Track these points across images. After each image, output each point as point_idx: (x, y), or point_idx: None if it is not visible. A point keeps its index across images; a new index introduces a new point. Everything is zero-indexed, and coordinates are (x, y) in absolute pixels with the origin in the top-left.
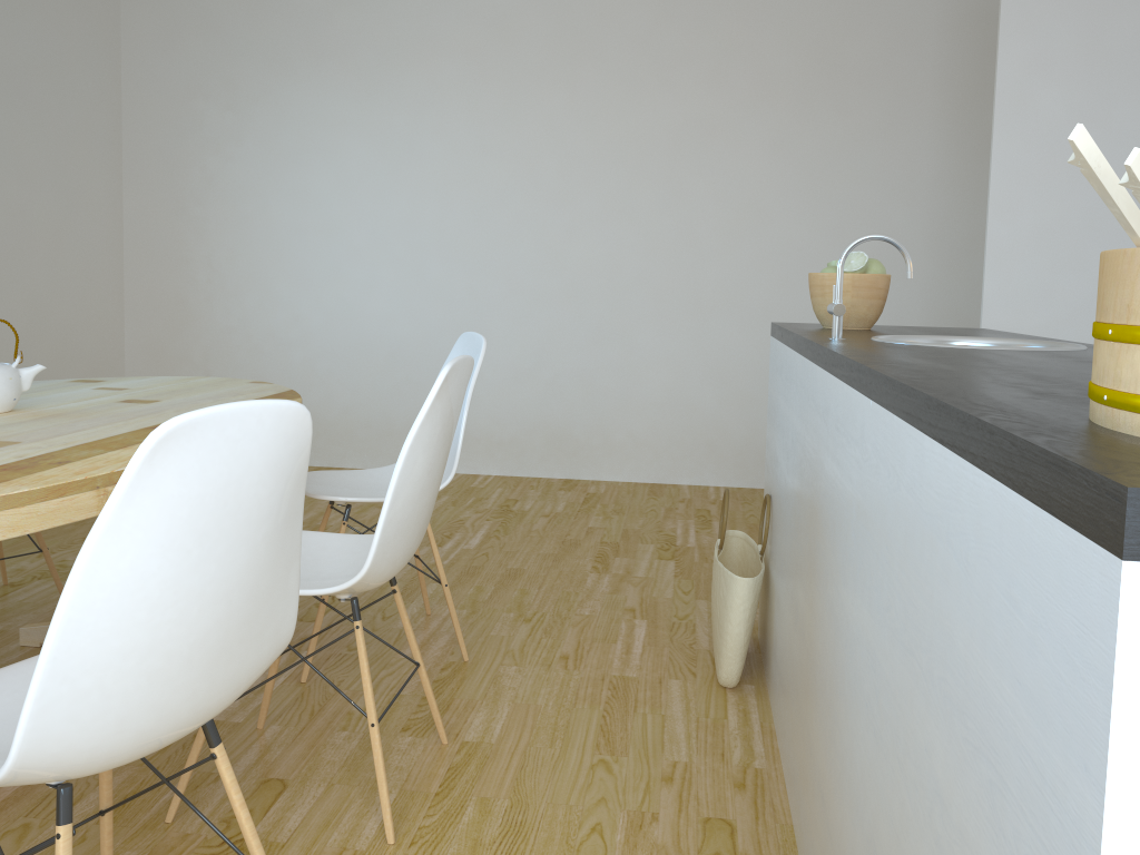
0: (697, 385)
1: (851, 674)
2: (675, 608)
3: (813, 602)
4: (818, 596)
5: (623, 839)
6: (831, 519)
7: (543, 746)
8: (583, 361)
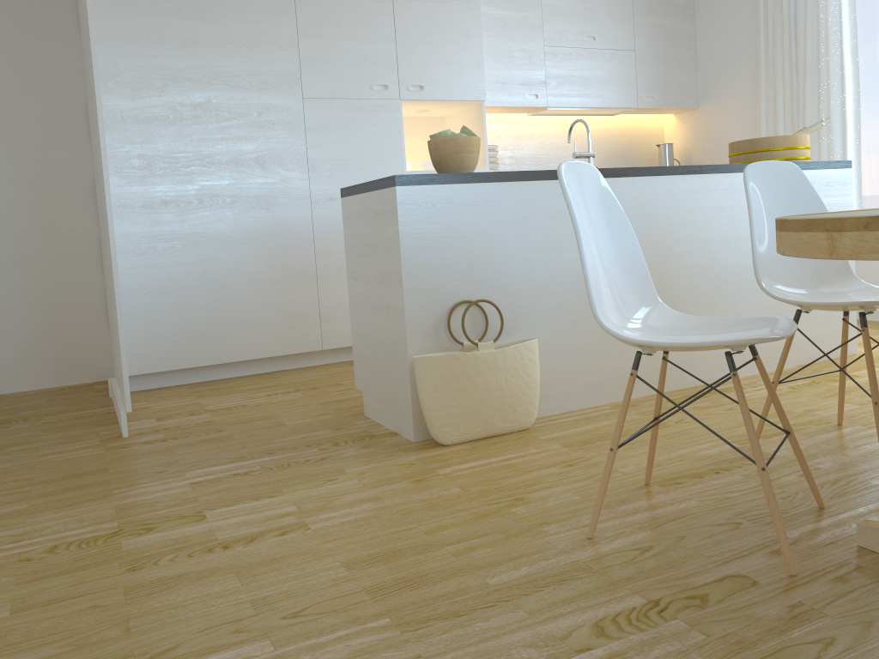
0: None
1: (735, 259)
2: (385, 472)
3: (664, 275)
4: (676, 266)
5: (723, 406)
6: (691, 228)
7: (695, 433)
8: None
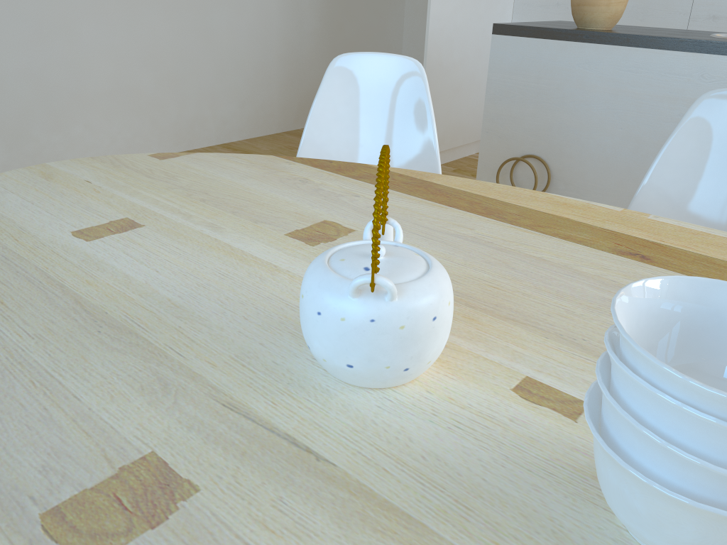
0: (137, 72)
1: None
2: None
3: None
4: None
5: None
6: None
7: None
8: (30, 59)
